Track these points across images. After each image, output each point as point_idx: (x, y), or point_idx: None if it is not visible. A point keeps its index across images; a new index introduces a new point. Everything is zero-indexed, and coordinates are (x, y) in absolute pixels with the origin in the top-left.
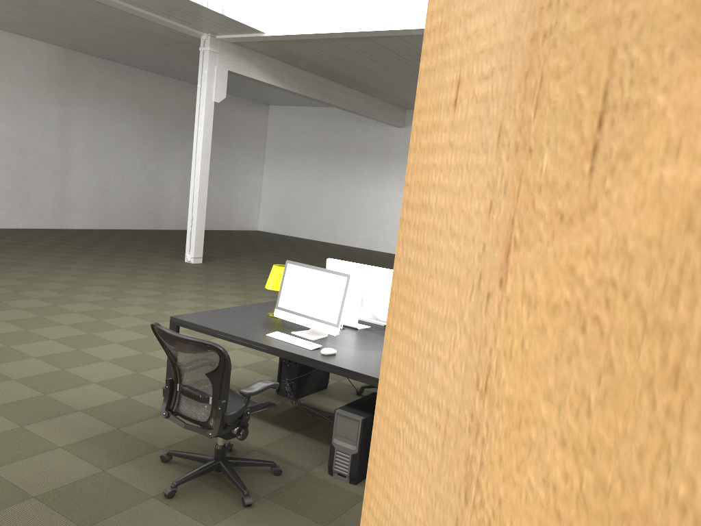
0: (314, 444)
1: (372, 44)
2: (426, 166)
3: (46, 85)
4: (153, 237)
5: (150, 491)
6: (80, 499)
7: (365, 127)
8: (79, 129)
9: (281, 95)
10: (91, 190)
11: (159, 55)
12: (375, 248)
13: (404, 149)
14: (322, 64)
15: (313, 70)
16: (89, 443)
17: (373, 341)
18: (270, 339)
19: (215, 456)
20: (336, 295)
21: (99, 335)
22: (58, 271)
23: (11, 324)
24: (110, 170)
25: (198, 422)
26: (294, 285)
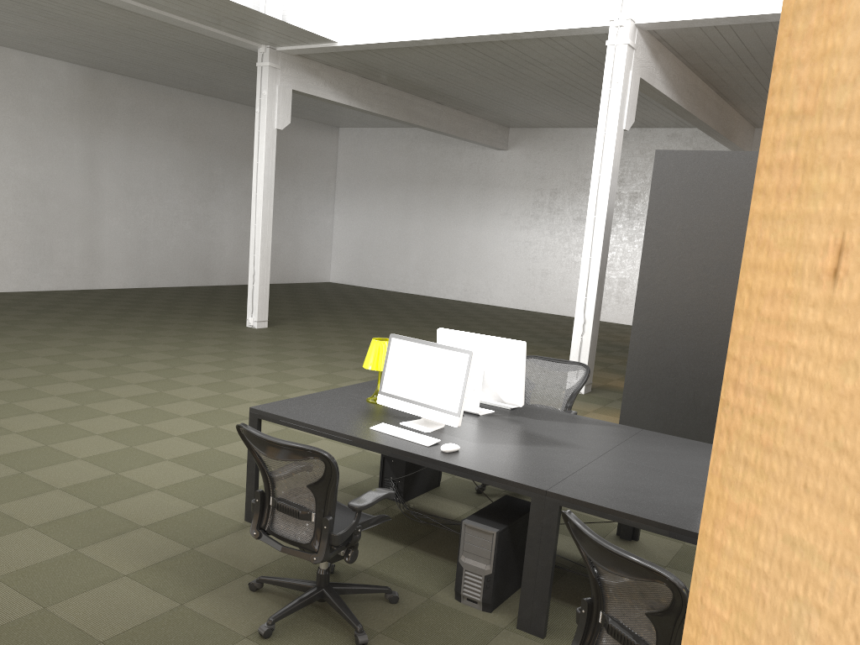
0: (433, 560)
1: (469, 52)
2: (775, 343)
3: (68, 115)
4: (204, 296)
5: (241, 629)
6: (158, 643)
7: (459, 150)
8: (109, 167)
9: (355, 115)
10: (127, 241)
11: (206, 72)
12: (475, 299)
13: (508, 177)
14: (406, 76)
15: (395, 85)
16: (159, 569)
17: (501, 431)
18: (375, 433)
19: (317, 583)
20: (455, 377)
21: (155, 426)
22: (95, 345)
23: (47, 416)
24: (149, 215)
25: (298, 544)
26: (401, 365)
